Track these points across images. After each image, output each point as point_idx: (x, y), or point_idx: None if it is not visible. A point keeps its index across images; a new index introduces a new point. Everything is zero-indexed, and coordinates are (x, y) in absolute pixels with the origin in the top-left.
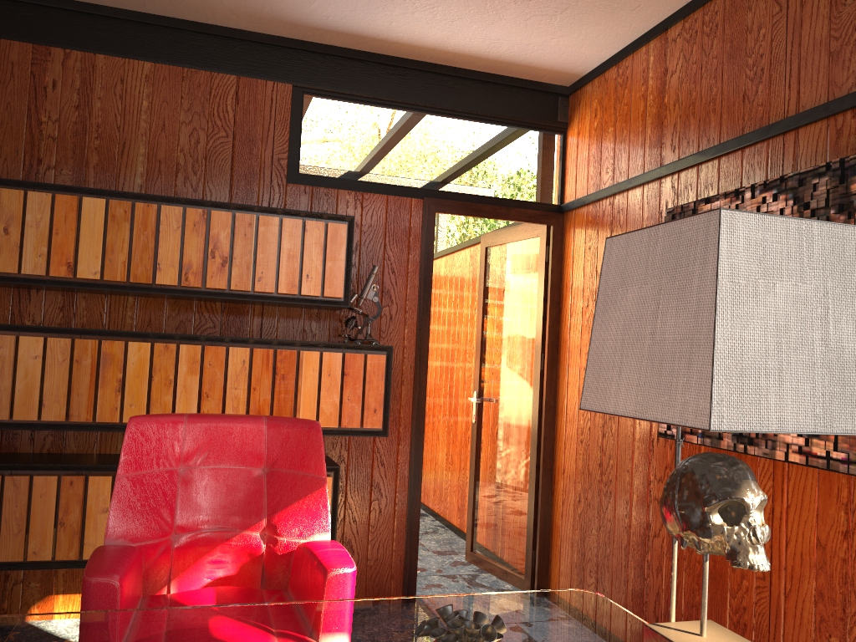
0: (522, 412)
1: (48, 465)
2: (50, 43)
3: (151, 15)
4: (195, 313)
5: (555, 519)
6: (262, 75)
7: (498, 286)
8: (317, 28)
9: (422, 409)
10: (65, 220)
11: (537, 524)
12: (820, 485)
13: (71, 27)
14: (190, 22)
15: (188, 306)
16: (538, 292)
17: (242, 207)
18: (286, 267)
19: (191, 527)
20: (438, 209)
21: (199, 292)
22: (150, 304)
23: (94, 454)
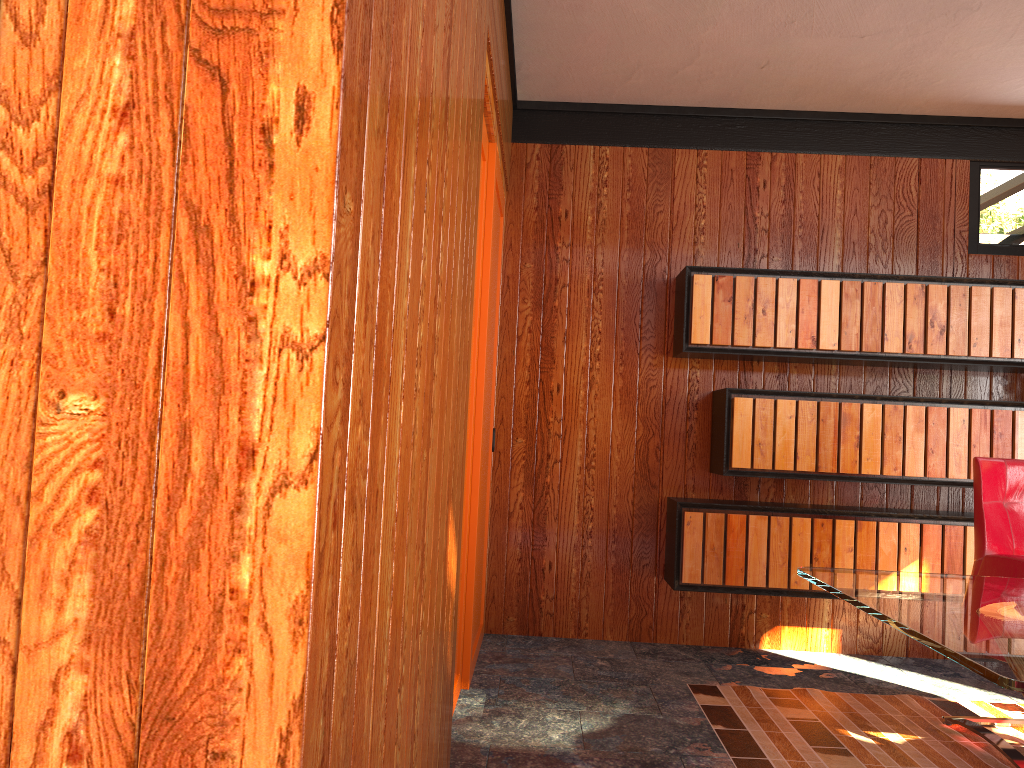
0: None
1: (800, 508)
2: (760, 149)
3: (843, 113)
4: (889, 378)
5: None
6: (942, 155)
7: None
8: (1005, 106)
9: None
10: (808, 300)
11: None
12: None
13: (776, 133)
14: (876, 114)
15: (883, 372)
16: None
17: (953, 280)
18: (998, 333)
19: (1022, 551)
20: None
21: (918, 359)
22: (849, 371)
23: (810, 504)
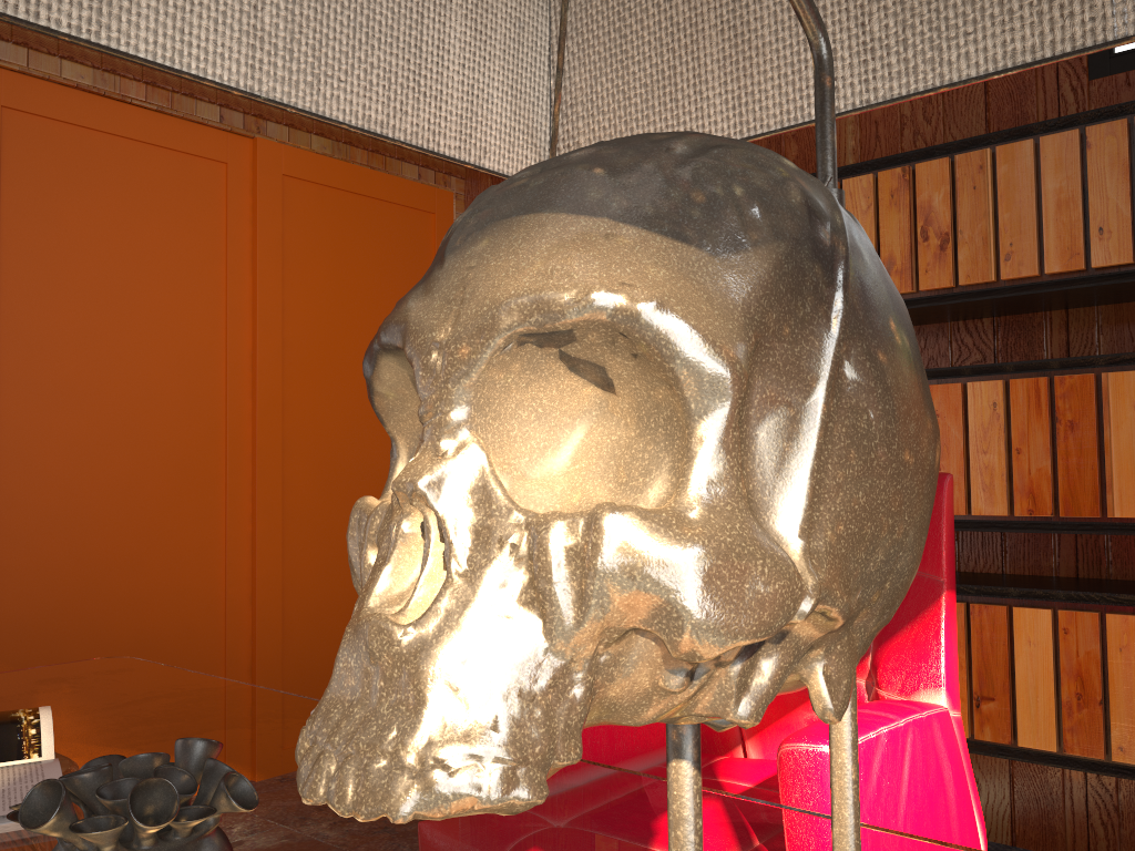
0: None
1: None
2: None
3: None
4: (950, 341)
5: None
6: None
7: None
8: None
9: None
10: None
11: None
12: None
13: None
14: None
15: (938, 332)
16: None
17: (967, 144)
18: (1055, 225)
19: None
20: None
21: (913, 302)
22: None
23: None
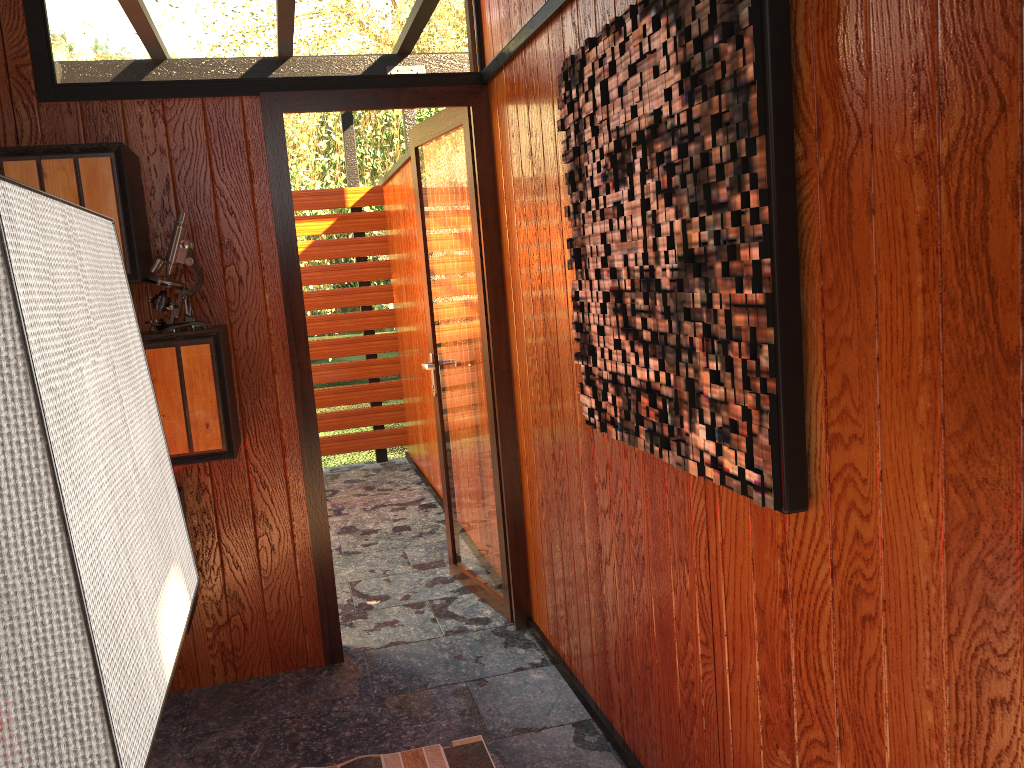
0: (477, 381)
1: None
2: None
3: None
4: None
5: (527, 525)
6: None
7: (434, 203)
8: None
9: (310, 403)
10: None
11: (506, 533)
12: (753, 513)
13: None
14: None
15: None
16: (471, 208)
17: None
18: None
19: None
20: (286, 107)
21: None
22: None
23: None
